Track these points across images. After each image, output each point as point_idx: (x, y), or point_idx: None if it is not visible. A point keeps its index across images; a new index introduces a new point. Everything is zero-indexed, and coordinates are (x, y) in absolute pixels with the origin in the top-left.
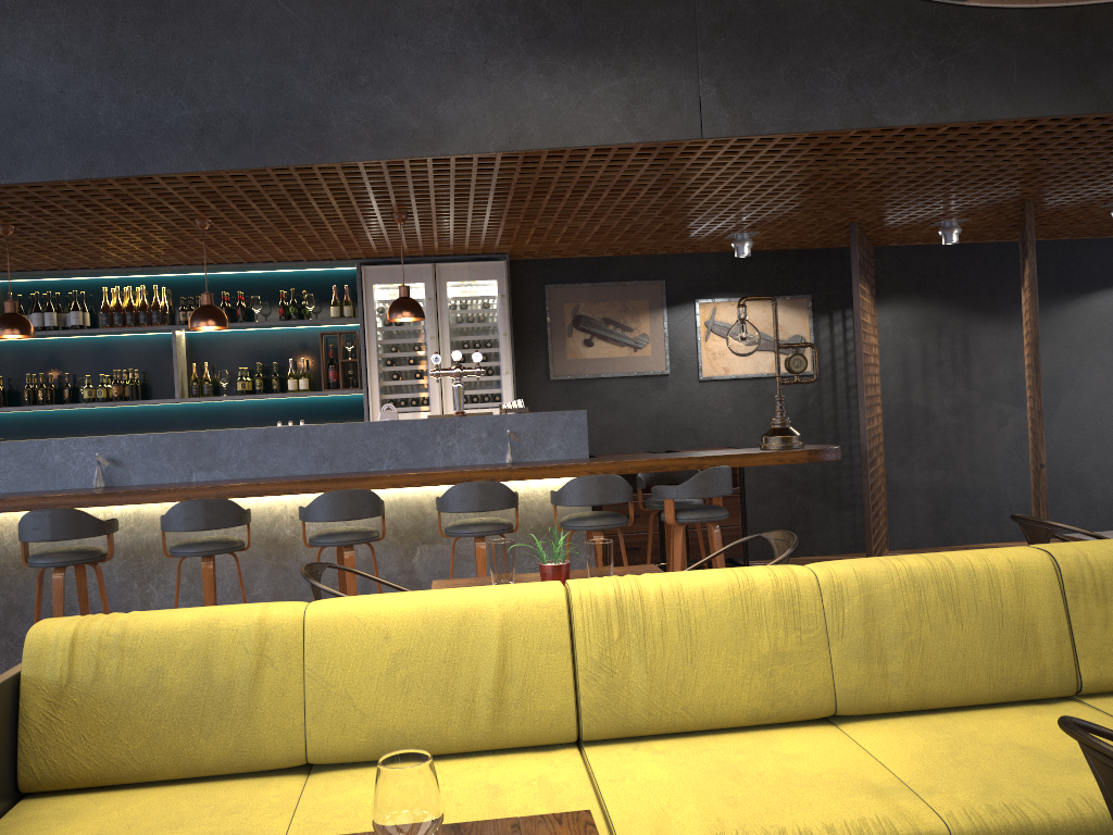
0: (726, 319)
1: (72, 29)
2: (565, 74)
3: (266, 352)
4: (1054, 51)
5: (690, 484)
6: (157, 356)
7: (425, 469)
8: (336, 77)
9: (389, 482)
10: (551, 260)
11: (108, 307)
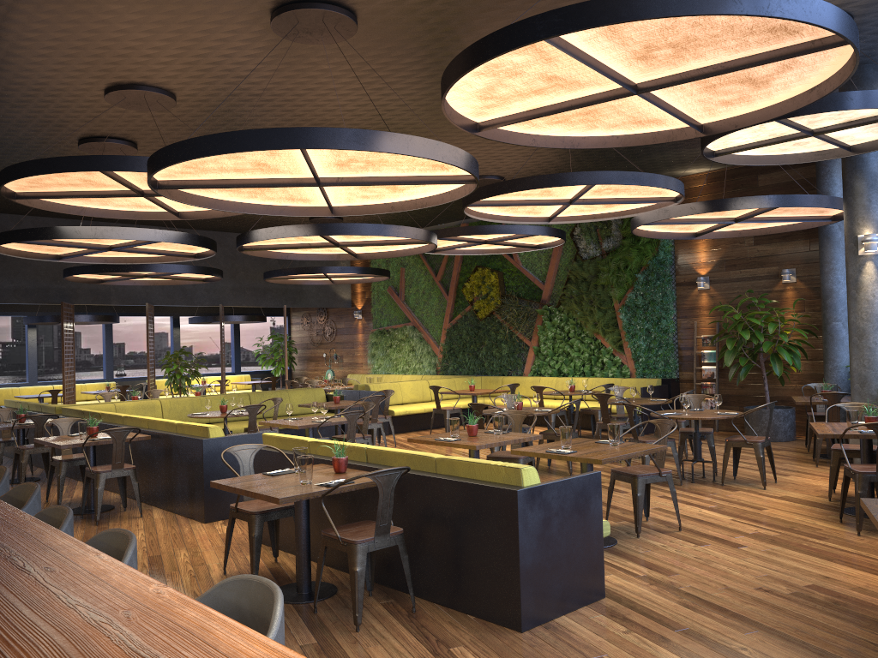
0: None
1: None
2: None
3: None
4: None
5: None
6: None
7: None
8: None
9: None
10: None
11: None
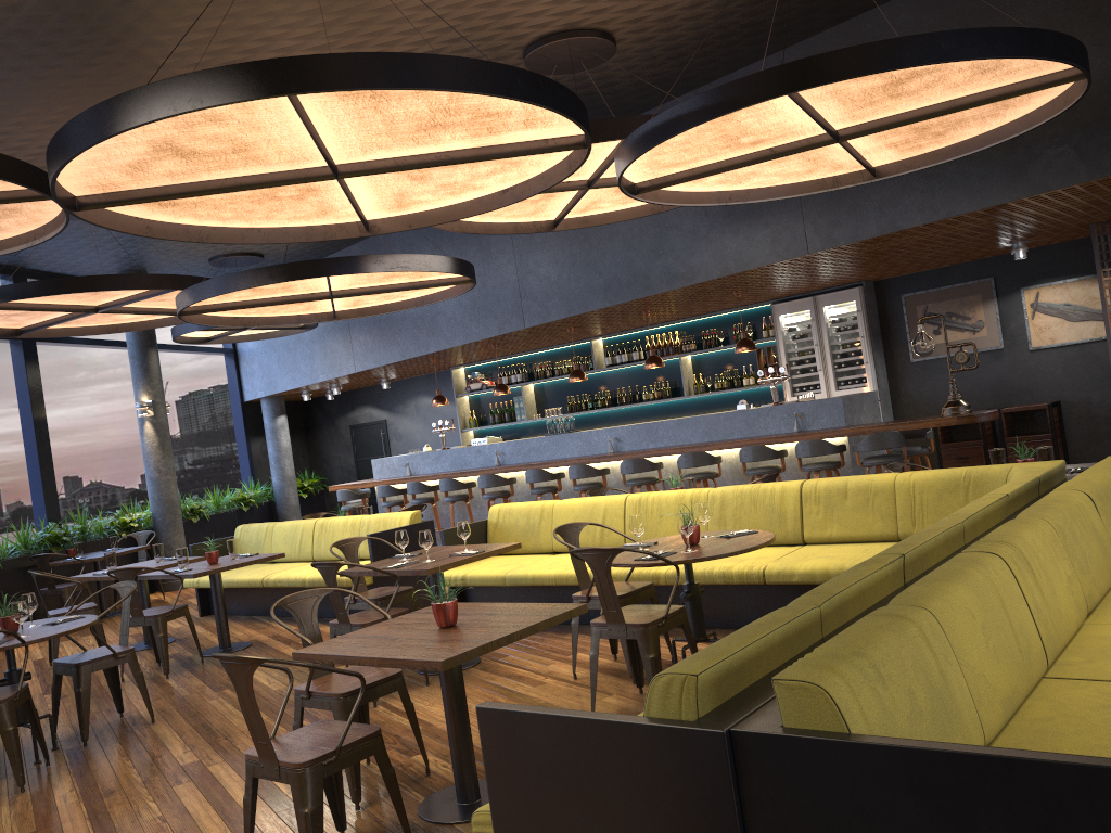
0: (1048, 299)
1: (558, 251)
2: (742, 232)
3: (733, 363)
4: (999, 162)
5: (863, 443)
6: (678, 371)
7: (749, 437)
8: (650, 253)
9: (718, 446)
10: (904, 276)
11: (648, 347)
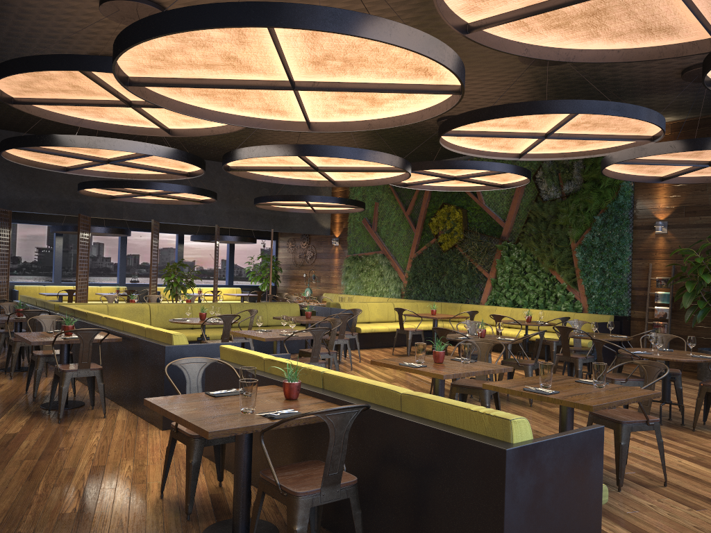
0: None
1: None
2: None
3: None
4: None
5: None
6: None
7: None
8: None
9: None
10: None
11: None
